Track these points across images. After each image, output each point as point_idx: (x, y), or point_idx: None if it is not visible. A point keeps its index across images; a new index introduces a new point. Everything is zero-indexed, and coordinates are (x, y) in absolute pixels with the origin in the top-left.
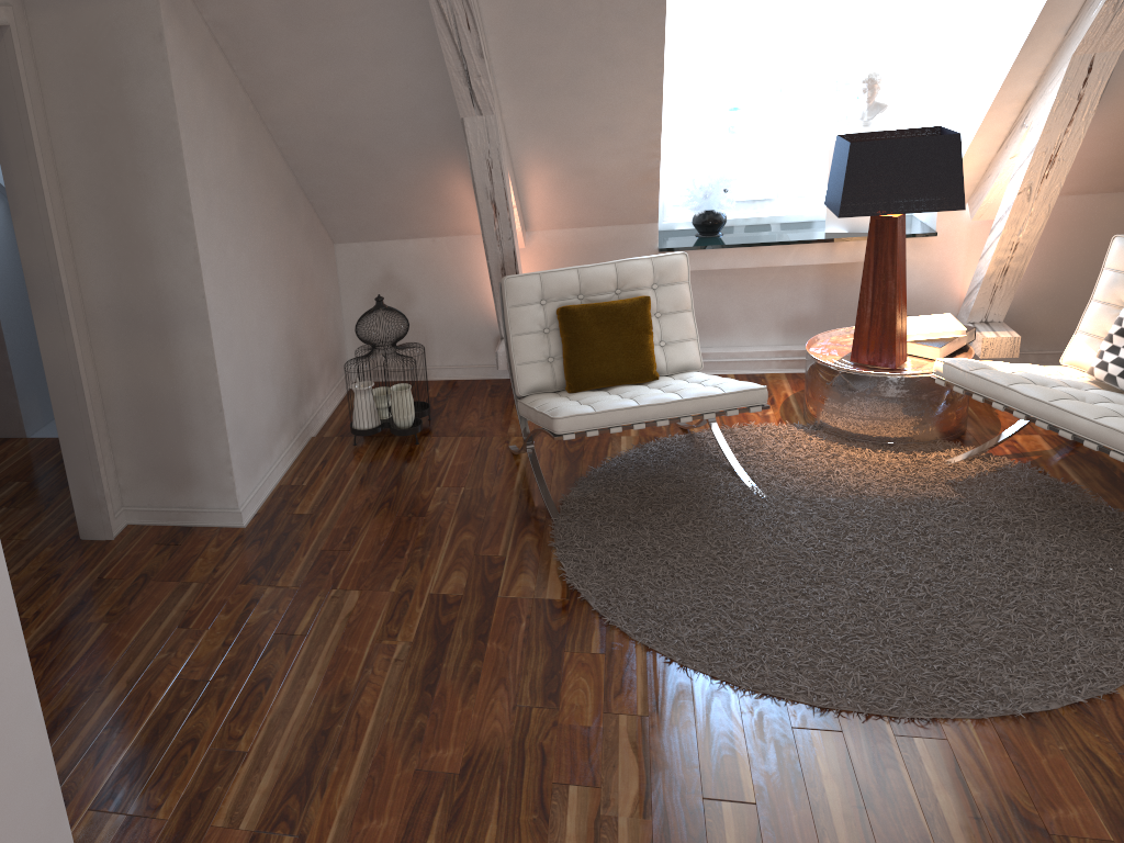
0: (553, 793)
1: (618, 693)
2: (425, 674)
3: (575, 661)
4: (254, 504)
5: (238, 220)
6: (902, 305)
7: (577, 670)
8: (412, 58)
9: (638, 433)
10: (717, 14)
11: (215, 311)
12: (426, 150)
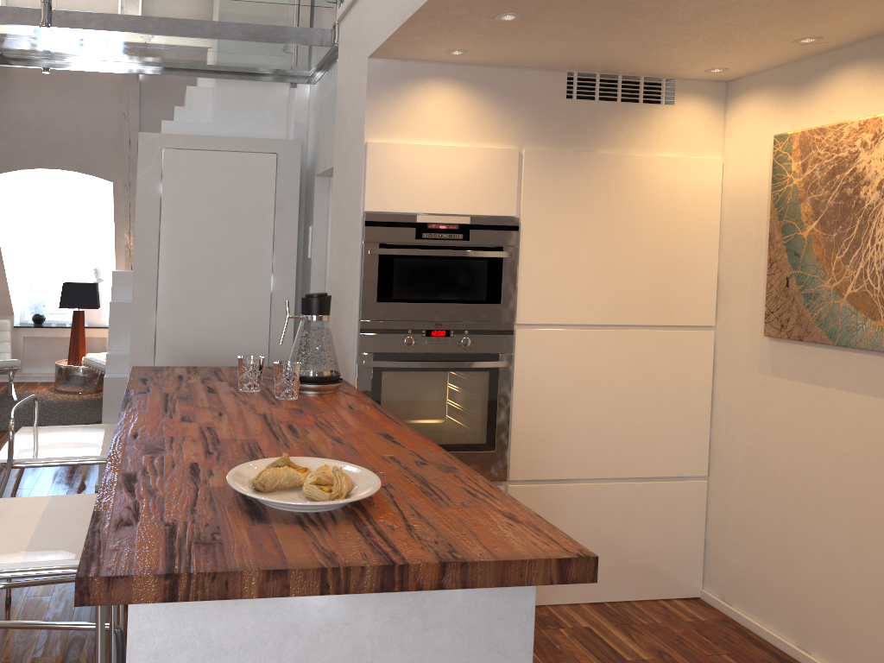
0: None
1: None
2: None
3: None
4: None
5: None
6: (83, 343)
7: None
8: None
9: None
10: (48, 239)
11: None
12: None
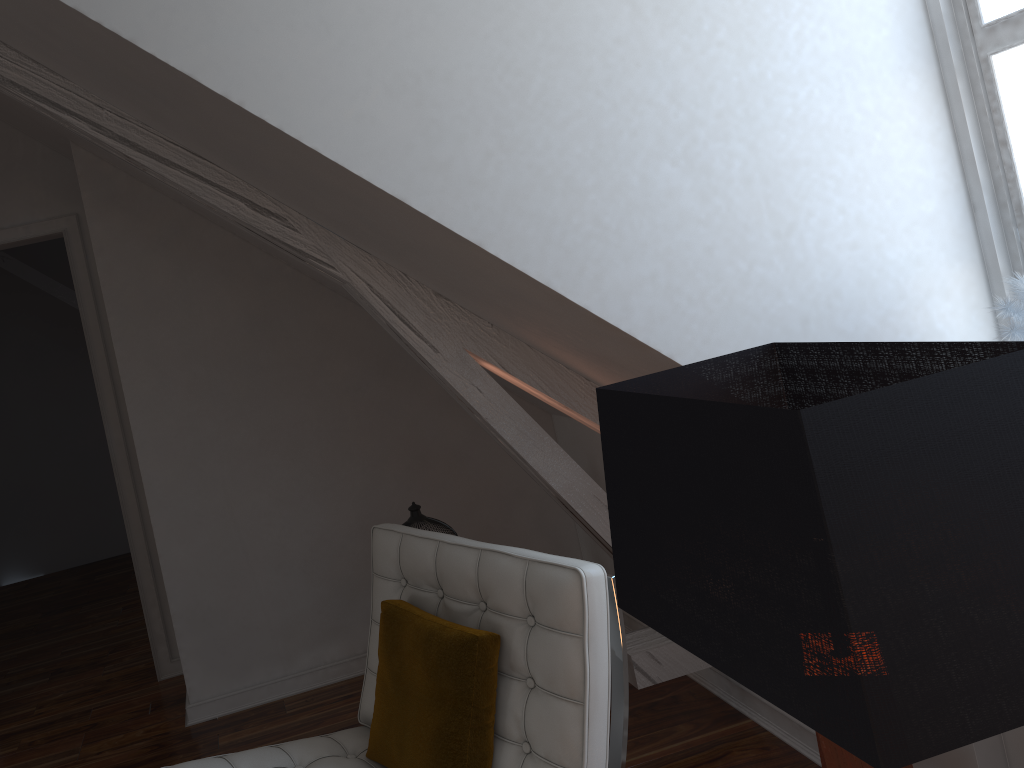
0: None
1: None
2: None
3: None
4: (222, 706)
5: (235, 393)
6: None
7: None
8: None
9: None
10: None
11: (161, 488)
12: None
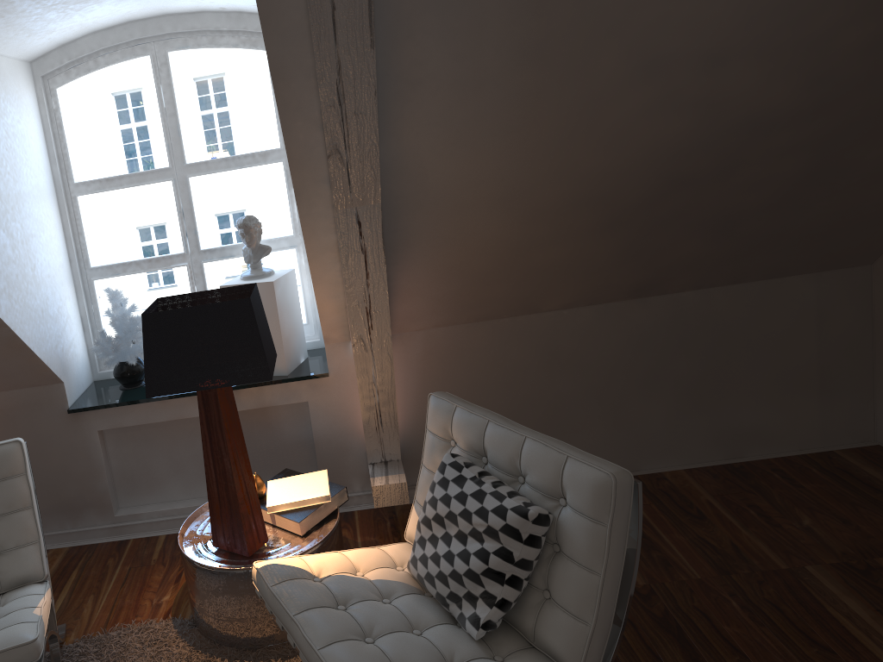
0: None
1: None
2: None
3: None
4: None
5: None
6: (247, 482)
7: None
8: None
9: None
10: (114, 165)
11: None
12: None
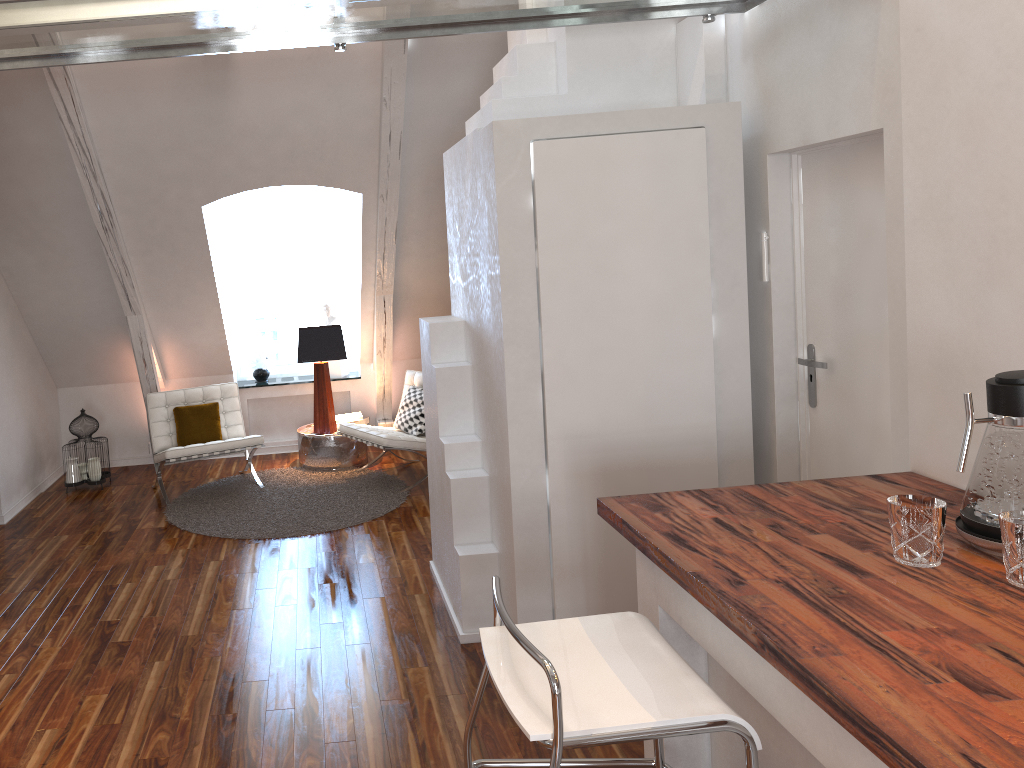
0: (148, 568)
1: (181, 545)
2: (98, 551)
3: (166, 540)
4: (10, 515)
5: (8, 363)
6: (331, 404)
7: (166, 542)
8: (101, 287)
9: (219, 476)
10: (260, 272)
11: None
12: (109, 333)
